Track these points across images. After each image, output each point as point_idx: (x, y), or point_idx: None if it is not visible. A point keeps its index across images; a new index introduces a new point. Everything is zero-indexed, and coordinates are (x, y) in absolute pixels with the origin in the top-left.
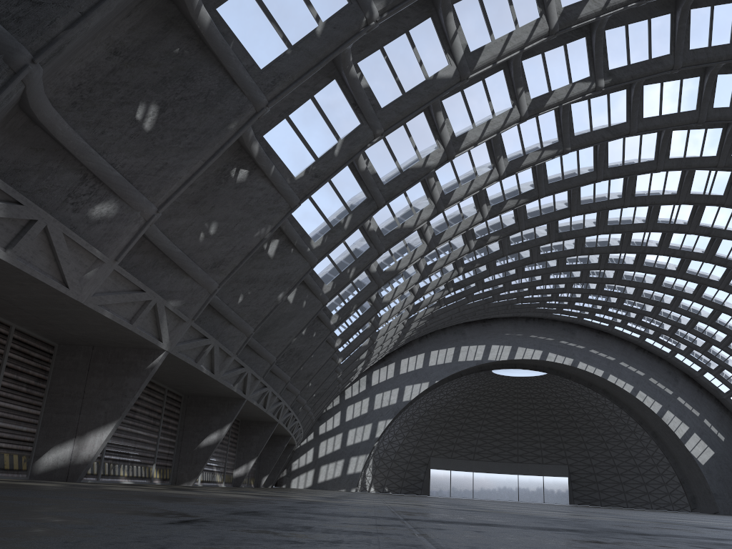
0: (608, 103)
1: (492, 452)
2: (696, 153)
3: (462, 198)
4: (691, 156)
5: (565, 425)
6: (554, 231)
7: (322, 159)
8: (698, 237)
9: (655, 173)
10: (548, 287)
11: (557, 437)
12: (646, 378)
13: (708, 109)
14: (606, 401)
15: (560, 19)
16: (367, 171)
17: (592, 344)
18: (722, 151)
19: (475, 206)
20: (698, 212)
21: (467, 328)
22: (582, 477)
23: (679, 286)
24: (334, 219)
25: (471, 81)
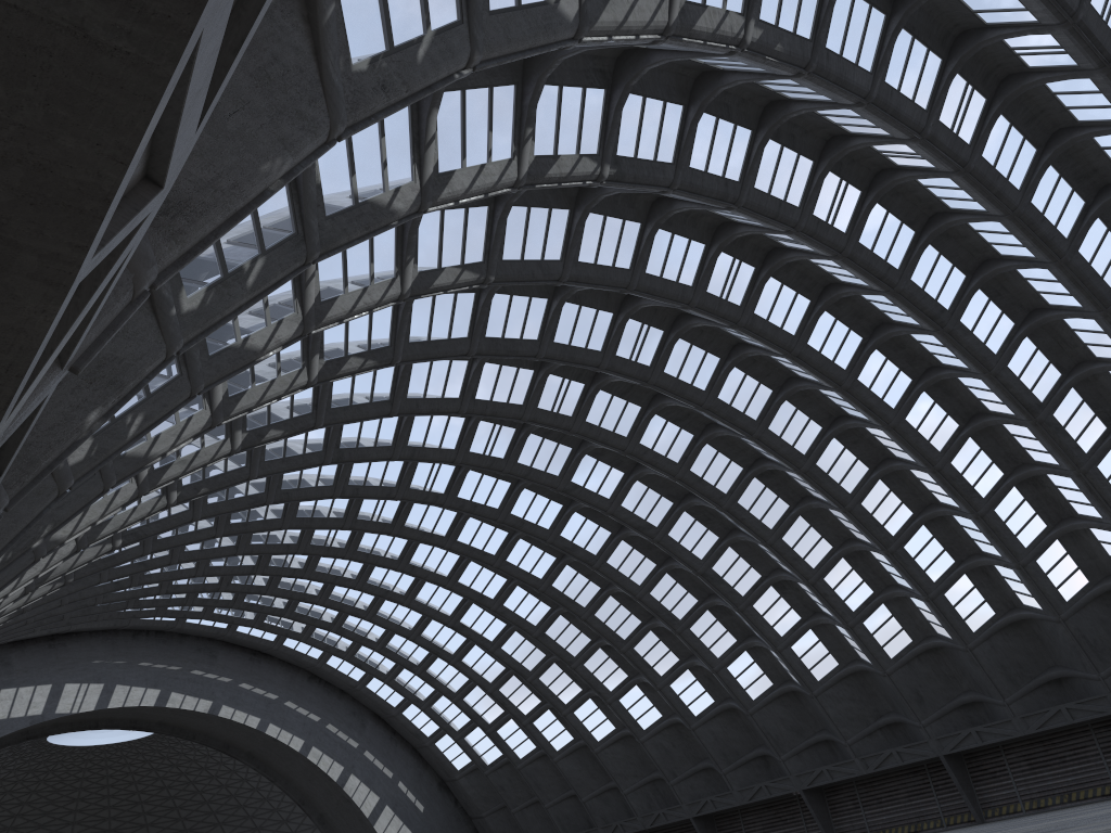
0: (548, 222)
1: None
2: (582, 342)
3: (343, 317)
4: (576, 345)
5: (163, 829)
6: (335, 444)
7: (399, 52)
8: (495, 484)
9: (504, 368)
10: (230, 563)
11: None
12: (323, 725)
13: (641, 273)
14: (249, 773)
15: (679, 16)
16: (312, 172)
17: (245, 674)
18: (609, 346)
19: (302, 356)
20: (521, 442)
21: (16, 652)
22: None
23: (432, 564)
24: (233, 256)
25: (478, 81)
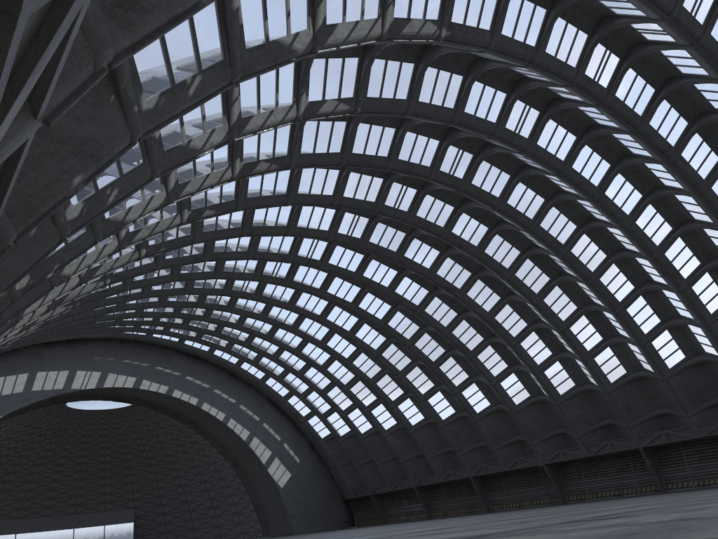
0: (399, 72)
1: (45, 505)
2: (417, 160)
3: (256, 130)
4: (413, 162)
5: (137, 463)
6: (249, 223)
7: None
8: (353, 256)
9: (363, 176)
10: (180, 300)
11: (126, 478)
12: (237, 405)
13: (461, 112)
14: (191, 432)
15: None
16: (237, 15)
17: (189, 371)
18: (435, 164)
19: (228, 159)
20: (372, 228)
21: (47, 350)
22: (149, 520)
23: (310, 306)
24: (179, 72)
25: None
